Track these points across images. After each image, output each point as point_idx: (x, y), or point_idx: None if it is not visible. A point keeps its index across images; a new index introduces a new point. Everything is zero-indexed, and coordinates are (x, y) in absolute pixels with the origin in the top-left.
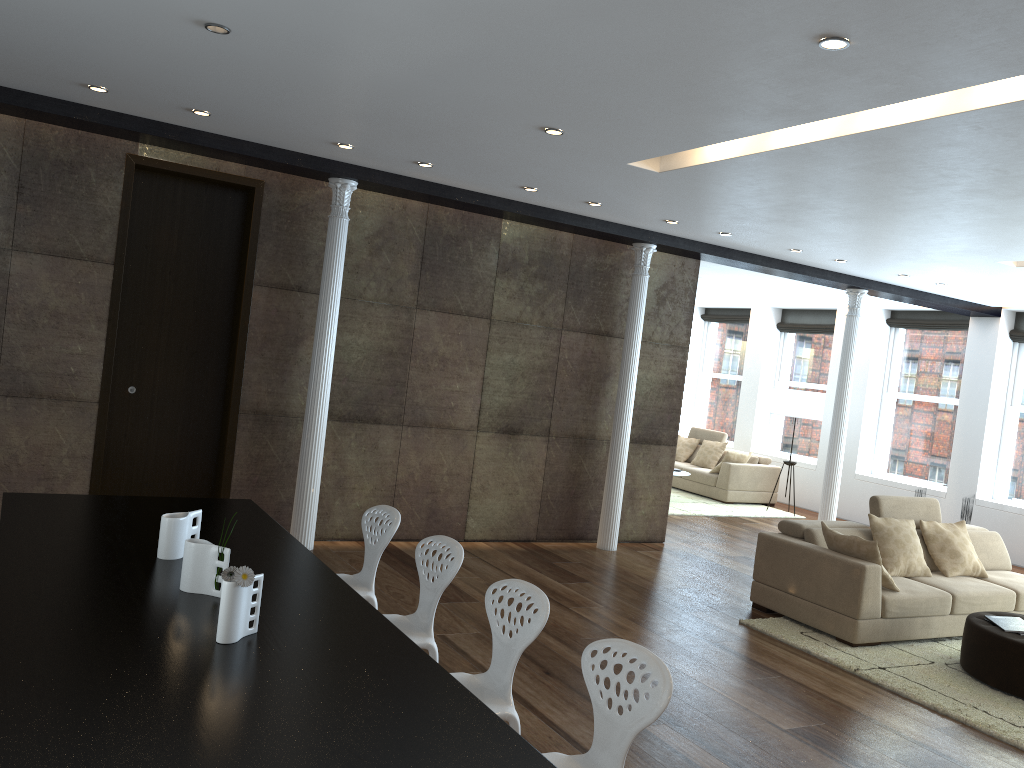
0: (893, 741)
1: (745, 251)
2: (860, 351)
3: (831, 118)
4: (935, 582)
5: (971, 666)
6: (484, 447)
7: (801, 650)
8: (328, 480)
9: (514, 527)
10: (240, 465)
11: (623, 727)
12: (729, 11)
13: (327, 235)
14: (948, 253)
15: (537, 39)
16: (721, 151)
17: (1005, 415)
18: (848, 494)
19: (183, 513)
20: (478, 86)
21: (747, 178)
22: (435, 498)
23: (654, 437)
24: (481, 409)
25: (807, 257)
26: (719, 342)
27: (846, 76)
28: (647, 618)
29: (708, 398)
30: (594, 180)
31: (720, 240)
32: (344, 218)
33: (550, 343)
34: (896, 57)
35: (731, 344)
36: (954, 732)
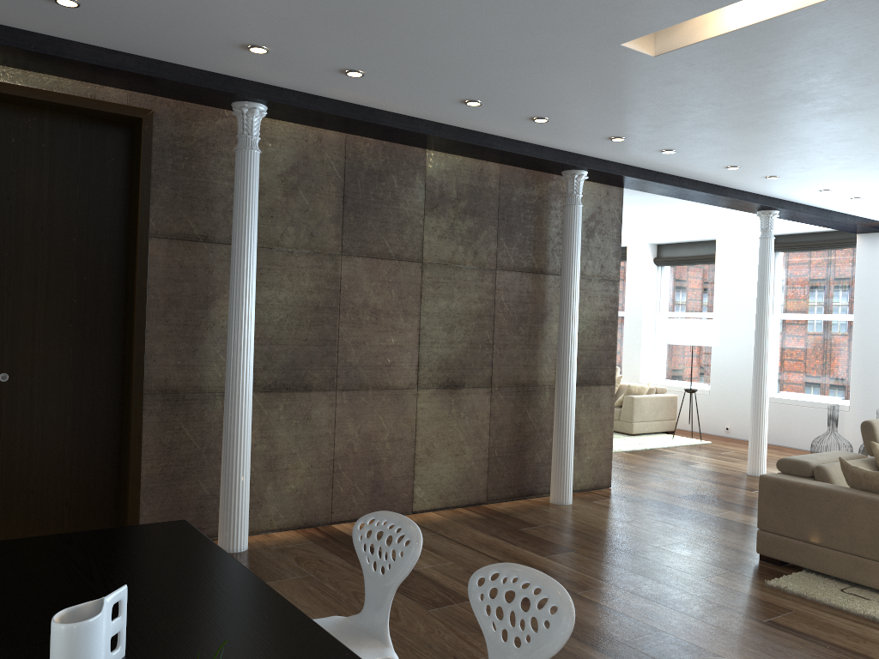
0: None
1: (673, 174)
2: (744, 277)
3: None
4: None
5: None
6: (426, 406)
7: (862, 616)
8: (257, 463)
9: (463, 491)
10: (150, 457)
11: None
12: None
13: (235, 171)
14: None
15: None
16: (753, 12)
17: None
18: (746, 415)
19: (93, 602)
20: None
21: (764, 55)
22: (378, 469)
23: (594, 378)
24: (420, 364)
25: (738, 176)
26: None
27: None
28: (669, 595)
29: None
30: (561, 79)
31: (656, 161)
32: (255, 150)
33: (485, 285)
34: None
35: None
36: None
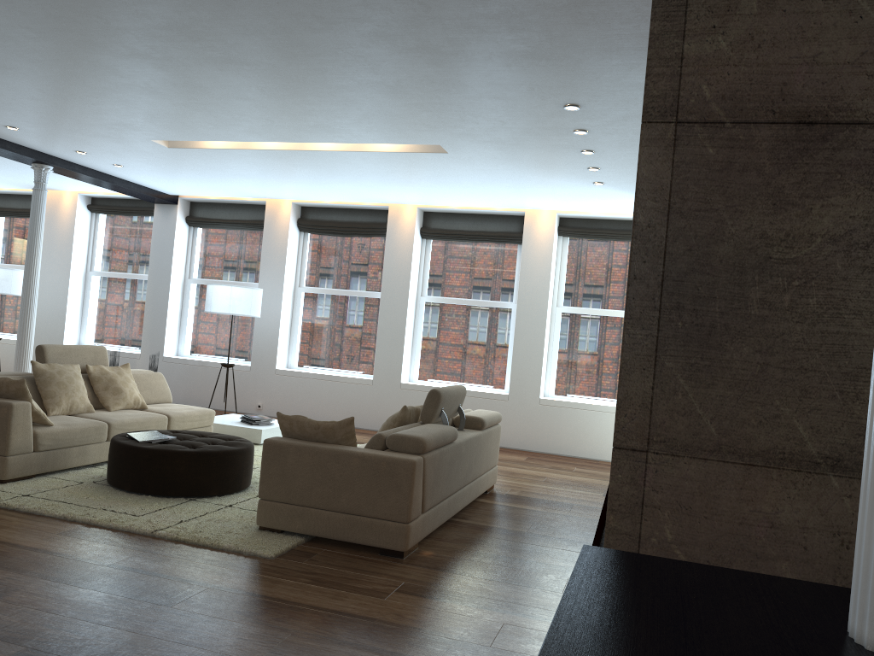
0: (6, 553)
1: None
2: (64, 233)
3: None
4: (96, 416)
5: (113, 478)
6: None
7: None
8: None
9: None
10: None
11: None
12: None
13: None
14: (107, 126)
15: None
16: None
17: (185, 286)
18: None
19: None
20: None
21: None
22: None
23: None
24: None
25: None
26: None
27: None
28: None
29: None
30: None
31: None
32: None
33: None
34: None
35: None
36: (76, 532)
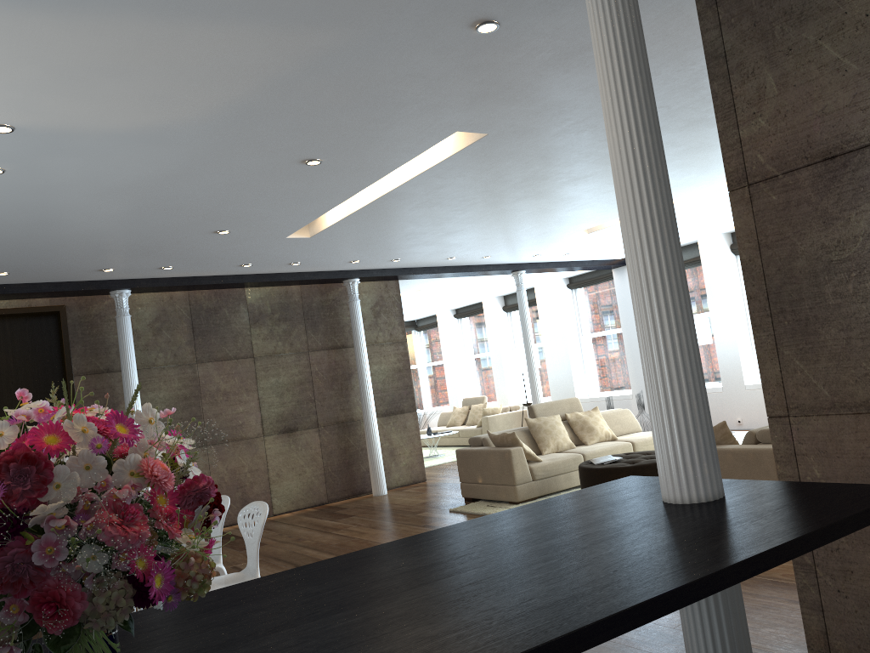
0: None
1: (424, 266)
2: (555, 312)
3: (374, 187)
4: (575, 450)
5: None
6: (272, 446)
7: (481, 514)
8: None
9: (309, 497)
10: None
11: (253, 543)
12: (246, 162)
13: (117, 330)
14: (538, 236)
15: (165, 193)
16: (334, 217)
17: None
18: None
19: None
20: (156, 221)
21: (363, 228)
22: (244, 490)
23: (398, 409)
24: (263, 420)
25: (465, 260)
26: (471, 331)
27: (341, 172)
28: (384, 524)
29: (475, 374)
30: (279, 250)
31: (399, 264)
32: (126, 315)
33: (302, 363)
34: (352, 160)
35: (479, 330)
36: None
